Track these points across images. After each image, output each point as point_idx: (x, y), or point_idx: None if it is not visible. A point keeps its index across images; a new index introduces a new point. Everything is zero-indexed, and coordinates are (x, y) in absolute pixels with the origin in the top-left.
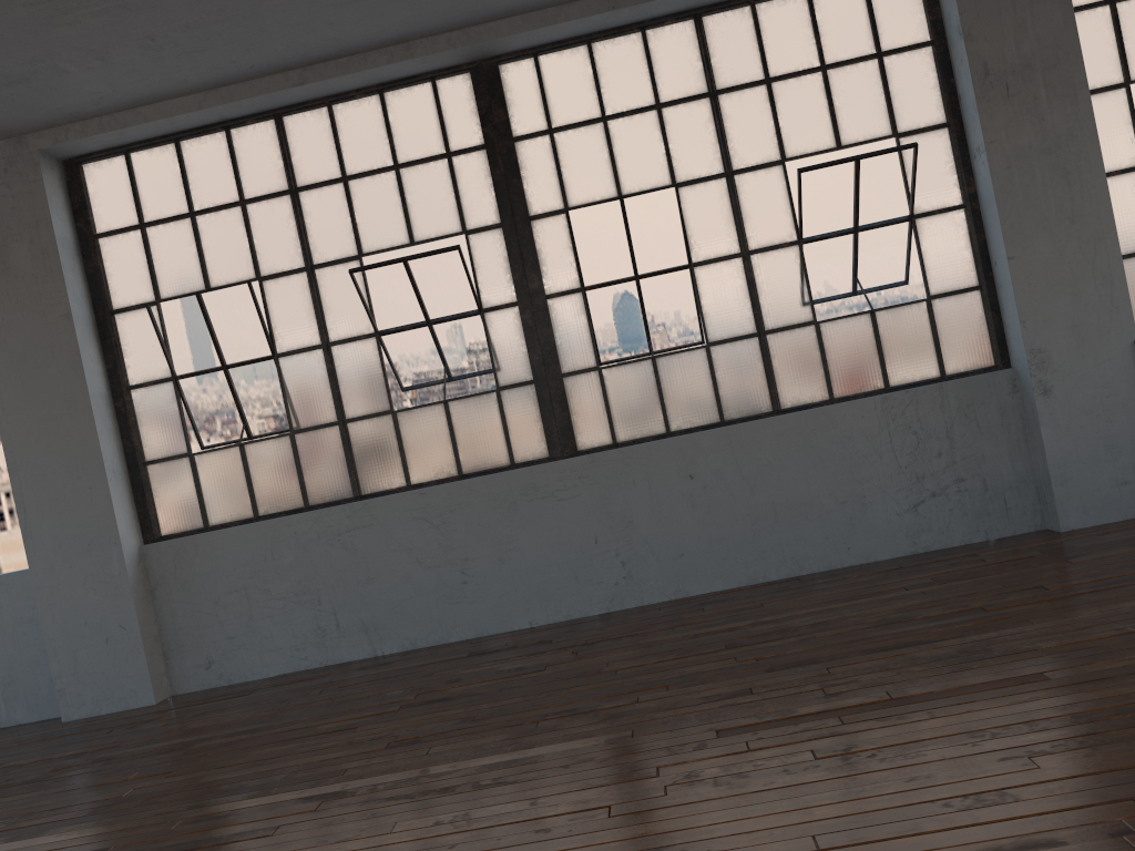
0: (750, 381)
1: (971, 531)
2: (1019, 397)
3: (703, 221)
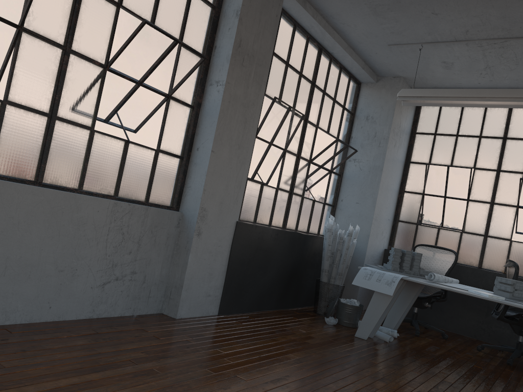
0: (28, 150)
1: (127, 307)
2: (178, 230)
3: (47, 1)
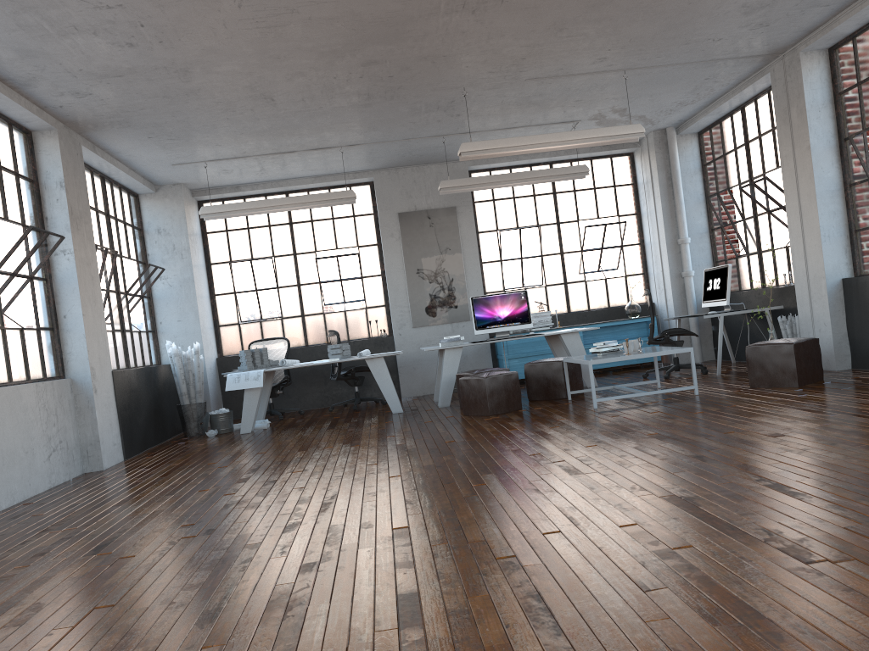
0: None
1: (65, 473)
2: (73, 395)
3: None
